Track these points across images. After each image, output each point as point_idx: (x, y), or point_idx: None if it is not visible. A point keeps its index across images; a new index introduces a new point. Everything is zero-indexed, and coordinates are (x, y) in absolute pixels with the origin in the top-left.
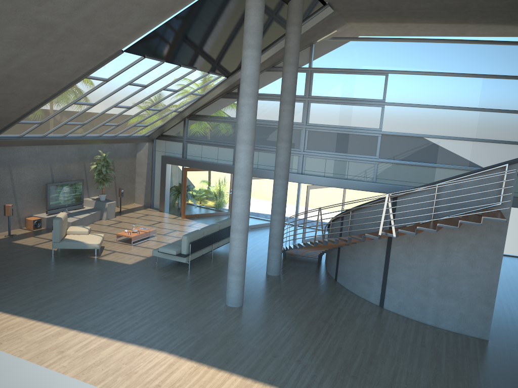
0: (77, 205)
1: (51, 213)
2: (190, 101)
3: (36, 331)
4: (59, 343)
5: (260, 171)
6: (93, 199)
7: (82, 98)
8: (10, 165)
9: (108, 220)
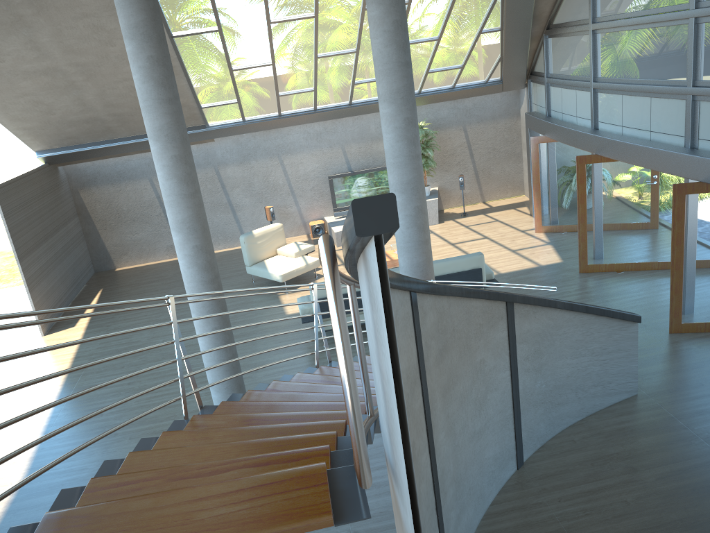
0: None
1: (341, 216)
2: (489, 6)
3: (41, 387)
4: (19, 411)
5: (612, 144)
6: None
7: (234, 61)
8: (280, 155)
9: None
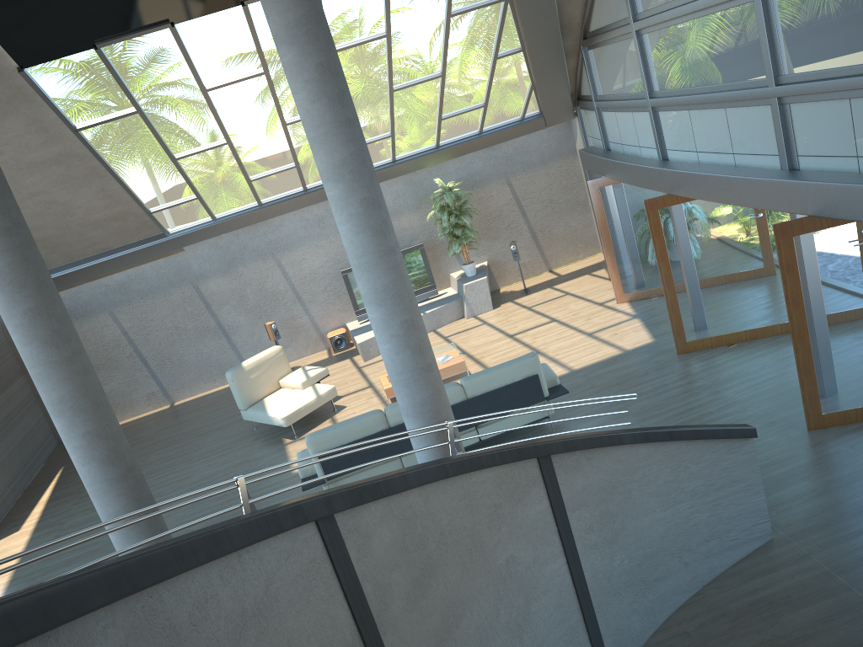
0: (421, 293)
1: (366, 319)
2: (499, 22)
3: None
4: None
5: (686, 178)
6: (464, 273)
7: (175, 147)
8: (275, 253)
9: (471, 319)
